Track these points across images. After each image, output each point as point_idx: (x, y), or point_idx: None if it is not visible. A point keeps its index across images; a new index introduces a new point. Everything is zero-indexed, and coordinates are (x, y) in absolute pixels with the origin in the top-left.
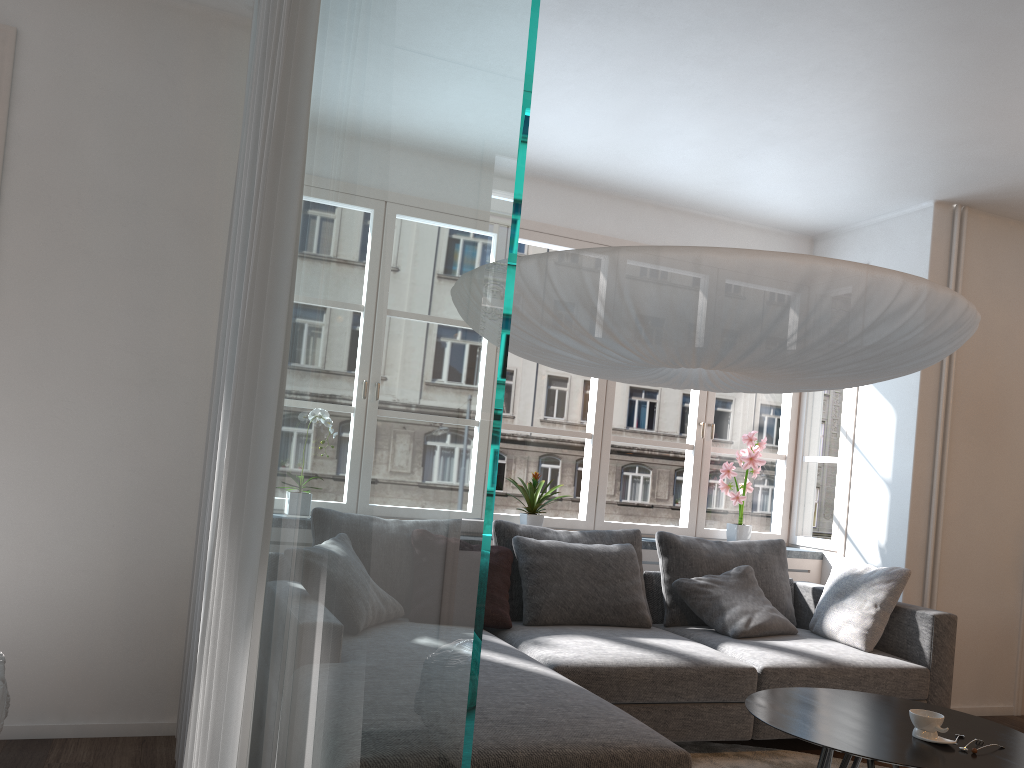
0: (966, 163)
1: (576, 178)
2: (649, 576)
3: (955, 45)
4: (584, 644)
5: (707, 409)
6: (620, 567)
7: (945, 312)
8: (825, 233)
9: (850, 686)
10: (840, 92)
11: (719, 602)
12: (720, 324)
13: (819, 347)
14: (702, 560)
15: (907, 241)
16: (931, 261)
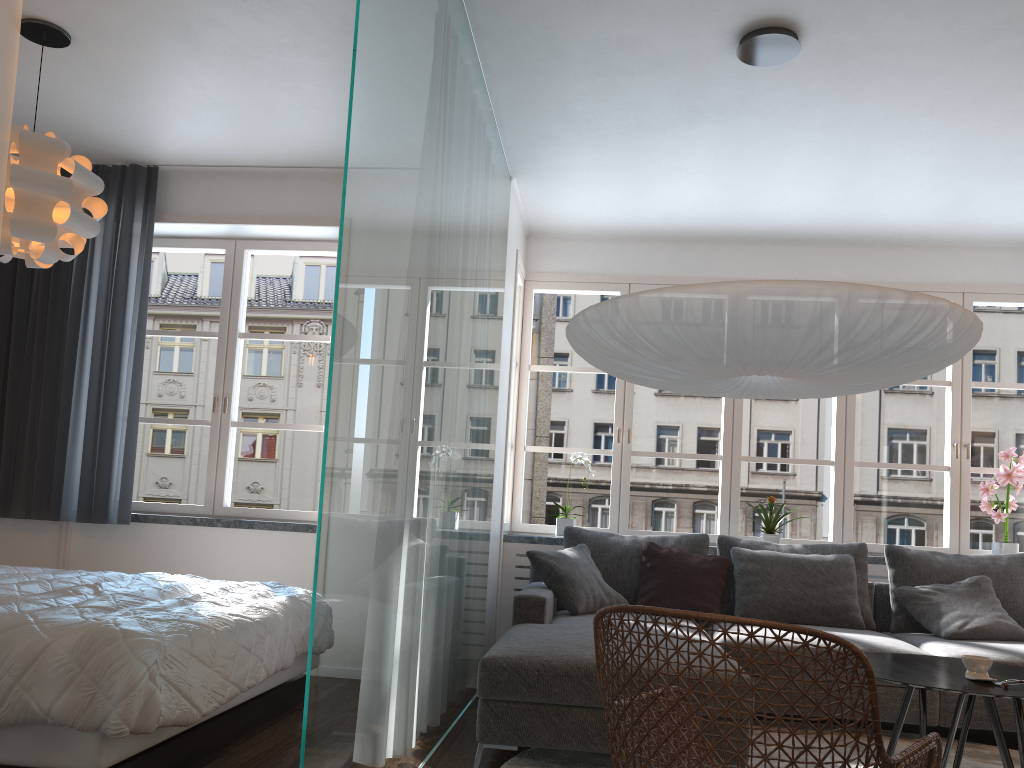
0: None
1: (797, 235)
2: (879, 587)
3: None
4: (769, 631)
5: (962, 430)
6: (832, 573)
7: (881, 305)
8: None
9: None
10: (971, 120)
11: (938, 607)
12: (698, 338)
13: (787, 346)
14: (932, 571)
15: None
16: None
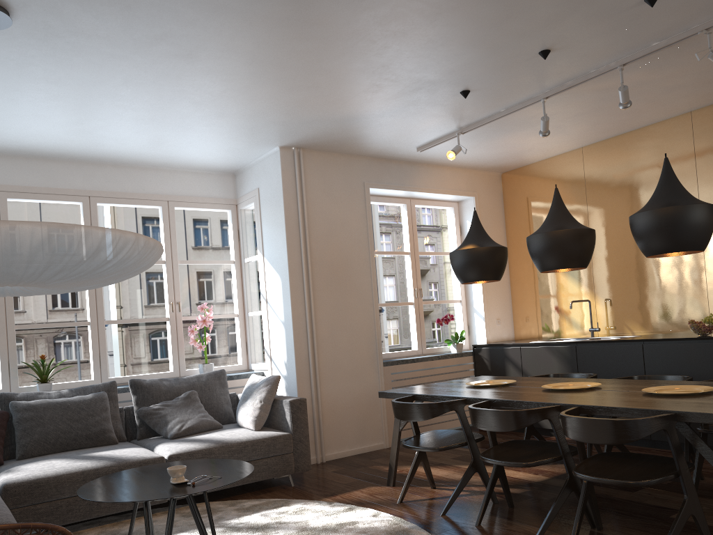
0: (273, 125)
1: (44, 153)
2: (127, 409)
3: (191, 64)
4: (43, 465)
5: (175, 293)
6: (92, 408)
7: (85, 239)
8: (238, 170)
9: (235, 454)
10: (154, 92)
11: (166, 418)
12: None
13: (14, 269)
14: (161, 392)
15: (272, 172)
16: (283, 184)
